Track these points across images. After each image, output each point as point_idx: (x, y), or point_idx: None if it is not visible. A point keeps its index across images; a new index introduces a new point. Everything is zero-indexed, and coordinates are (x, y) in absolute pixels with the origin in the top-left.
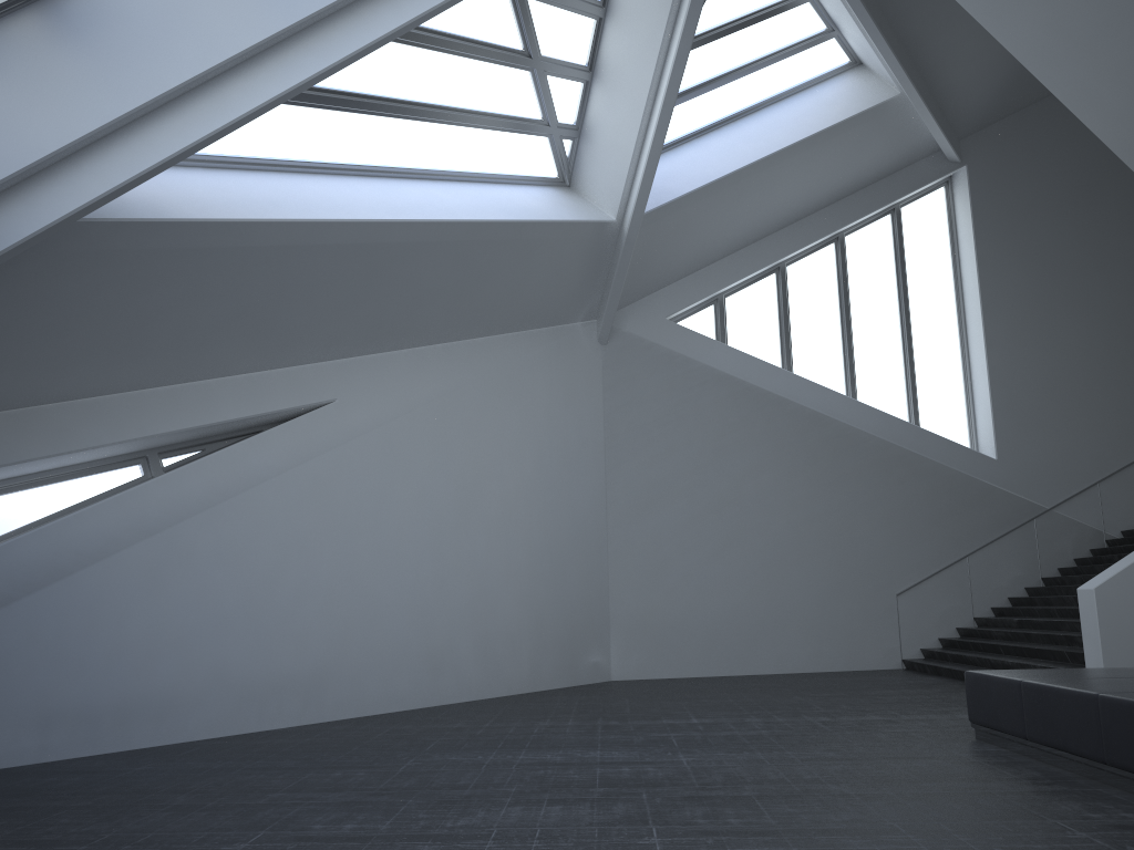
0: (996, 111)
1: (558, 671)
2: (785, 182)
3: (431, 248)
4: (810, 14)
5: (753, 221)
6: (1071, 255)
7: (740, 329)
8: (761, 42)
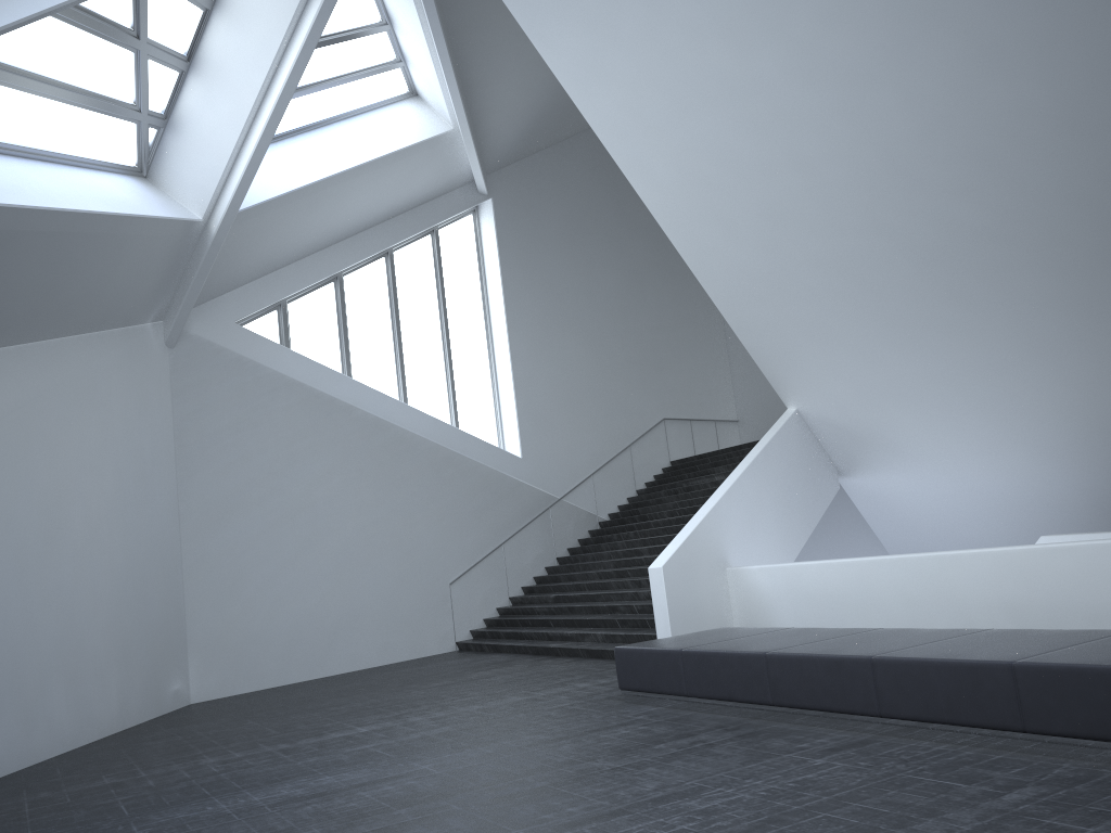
0: (514, 154)
1: (145, 702)
2: (354, 197)
3: (31, 238)
4: (384, 43)
5: (321, 231)
6: (569, 283)
7: (302, 335)
8: (342, 60)
